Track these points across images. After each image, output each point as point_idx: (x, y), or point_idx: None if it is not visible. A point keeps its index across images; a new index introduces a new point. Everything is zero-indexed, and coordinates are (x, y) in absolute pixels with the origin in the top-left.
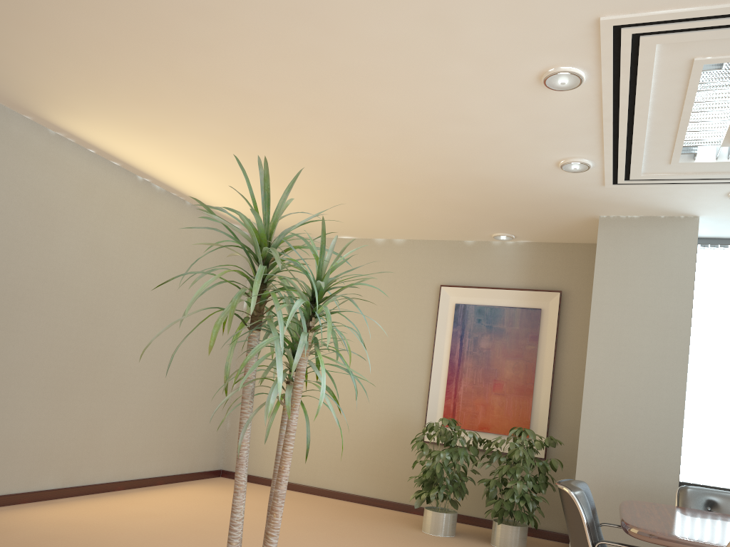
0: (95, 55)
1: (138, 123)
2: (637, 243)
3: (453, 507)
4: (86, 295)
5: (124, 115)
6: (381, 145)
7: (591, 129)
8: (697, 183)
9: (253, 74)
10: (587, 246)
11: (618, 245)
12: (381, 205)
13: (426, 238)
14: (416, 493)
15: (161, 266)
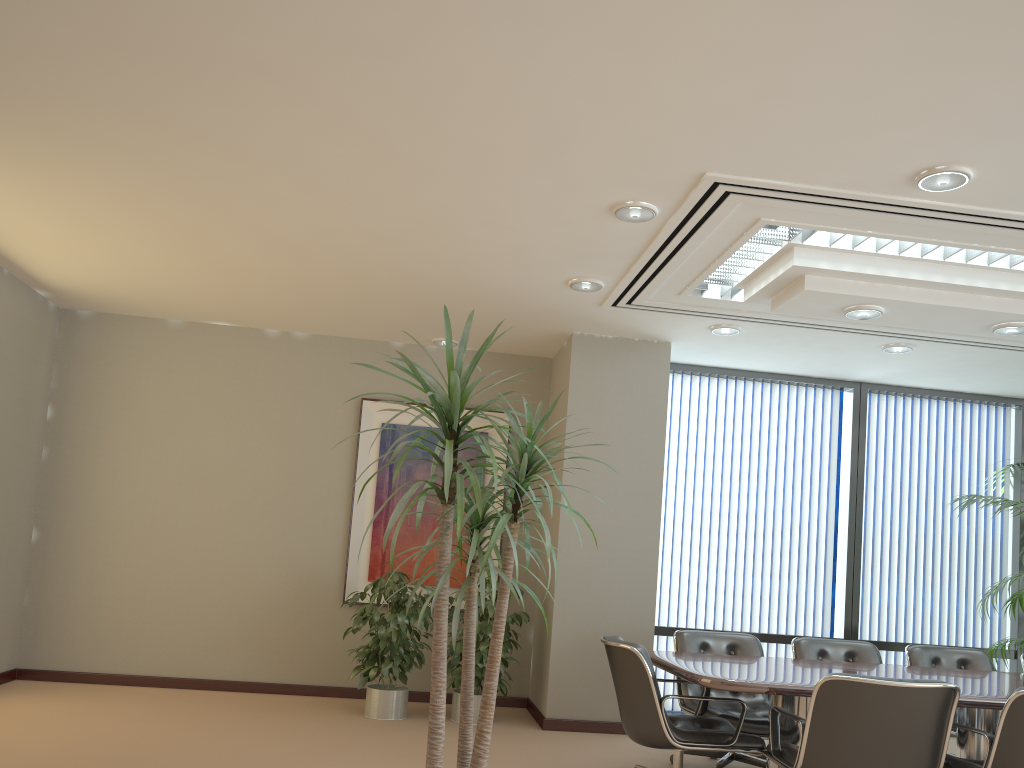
0: (27, 68)
1: (8, 152)
2: (612, 366)
3: (402, 682)
4: None
5: None
6: (375, 235)
7: (627, 256)
8: (691, 314)
9: (269, 138)
10: (538, 360)
11: (593, 367)
12: (311, 294)
13: (340, 335)
14: (357, 669)
15: None
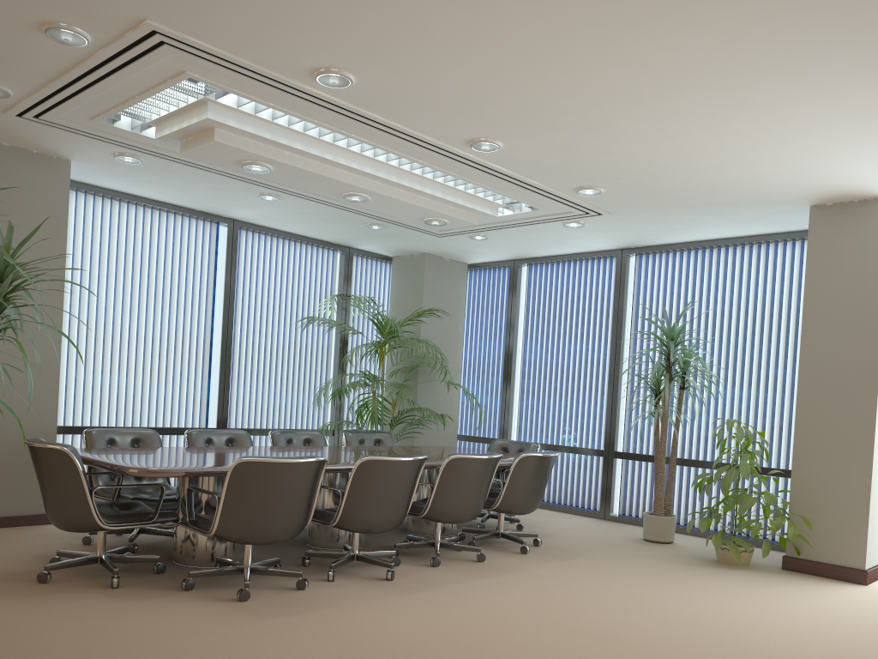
0: None
1: None
2: (9, 175)
3: None
4: None
5: None
6: None
7: (46, 73)
8: (99, 139)
9: None
10: None
11: None
12: None
13: None
14: None
15: None
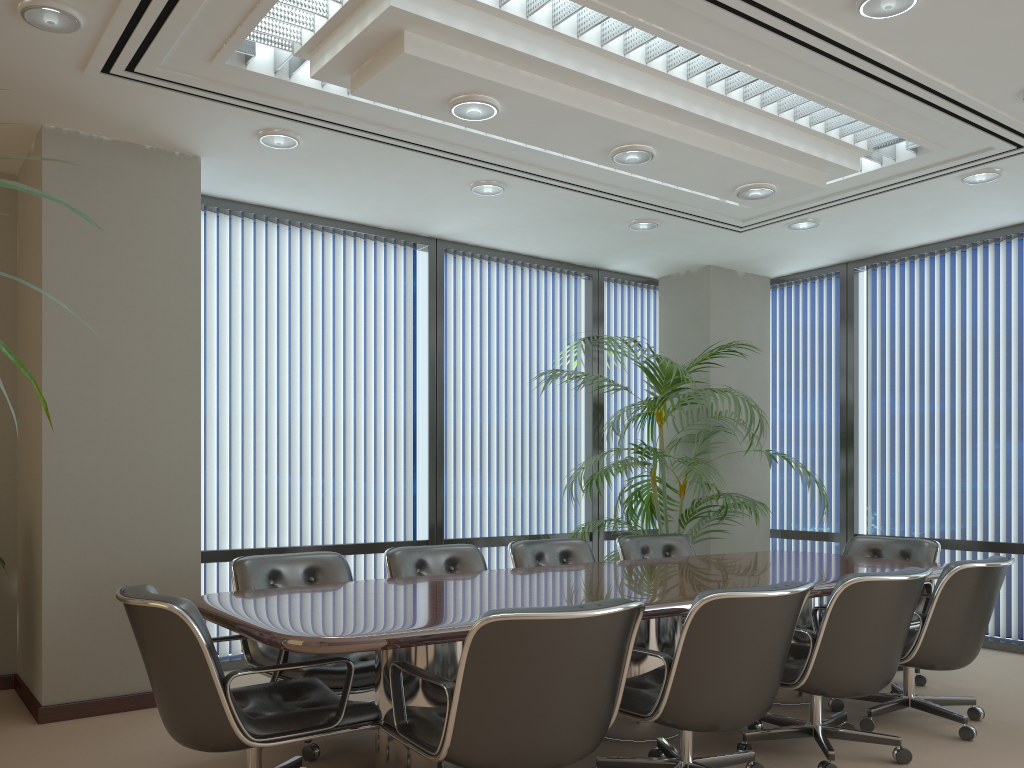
0: None
1: None
2: (113, 184)
3: None
4: None
5: None
6: None
7: None
8: (230, 104)
9: None
10: None
11: (81, 183)
12: None
13: None
14: None
15: None
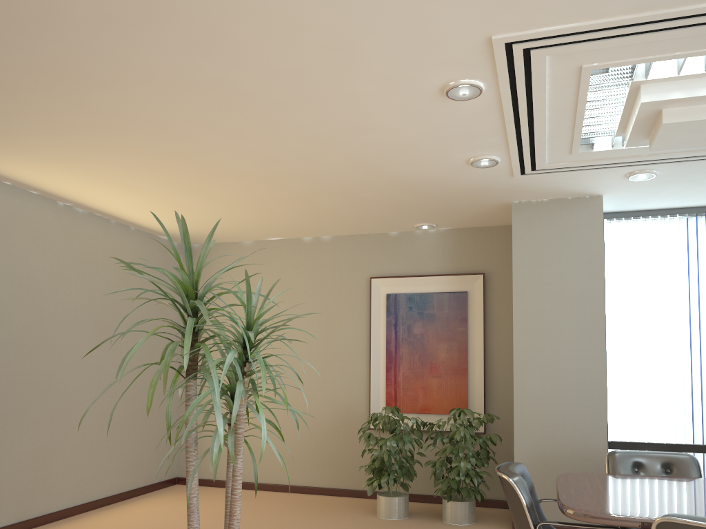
0: None
1: (52, 155)
2: (549, 224)
3: (404, 490)
4: (19, 328)
5: (36, 149)
6: (298, 157)
7: (495, 130)
8: (597, 168)
9: (163, 104)
10: (503, 228)
11: (532, 228)
12: (304, 208)
13: (352, 233)
14: (368, 481)
15: (93, 287)
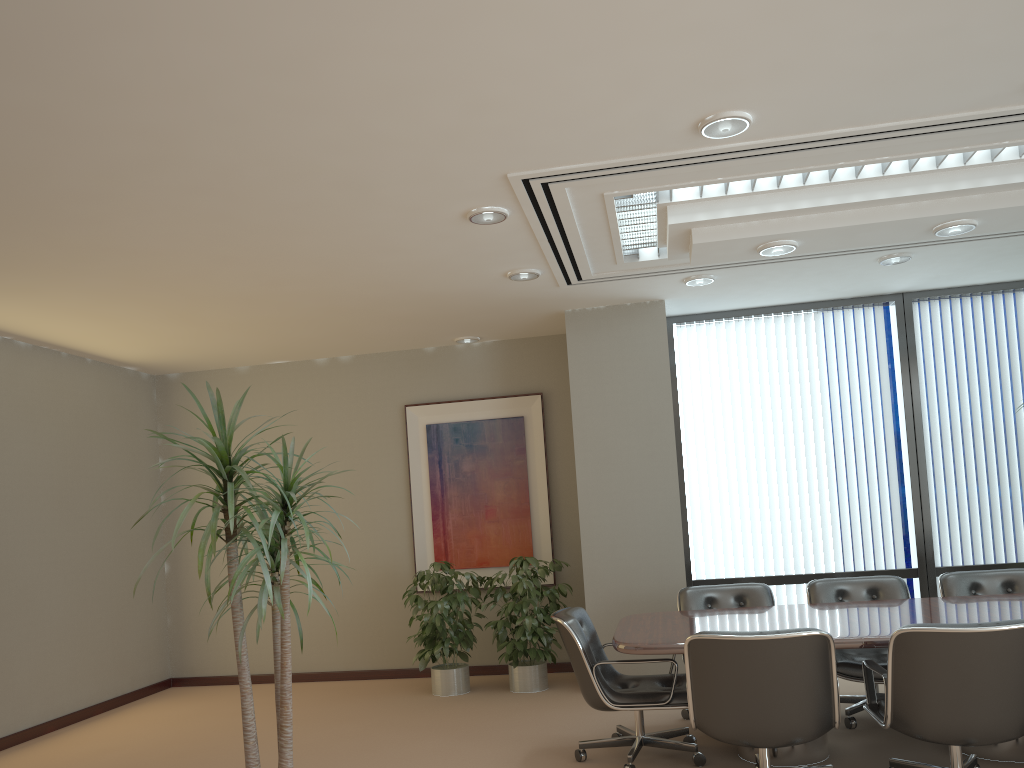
0: None
1: (1, 288)
2: (608, 336)
3: (463, 660)
4: None
5: None
6: (309, 278)
7: (529, 246)
8: (649, 275)
9: (151, 236)
10: (561, 338)
11: (589, 340)
12: (317, 328)
13: (378, 351)
14: (419, 653)
15: (46, 441)
